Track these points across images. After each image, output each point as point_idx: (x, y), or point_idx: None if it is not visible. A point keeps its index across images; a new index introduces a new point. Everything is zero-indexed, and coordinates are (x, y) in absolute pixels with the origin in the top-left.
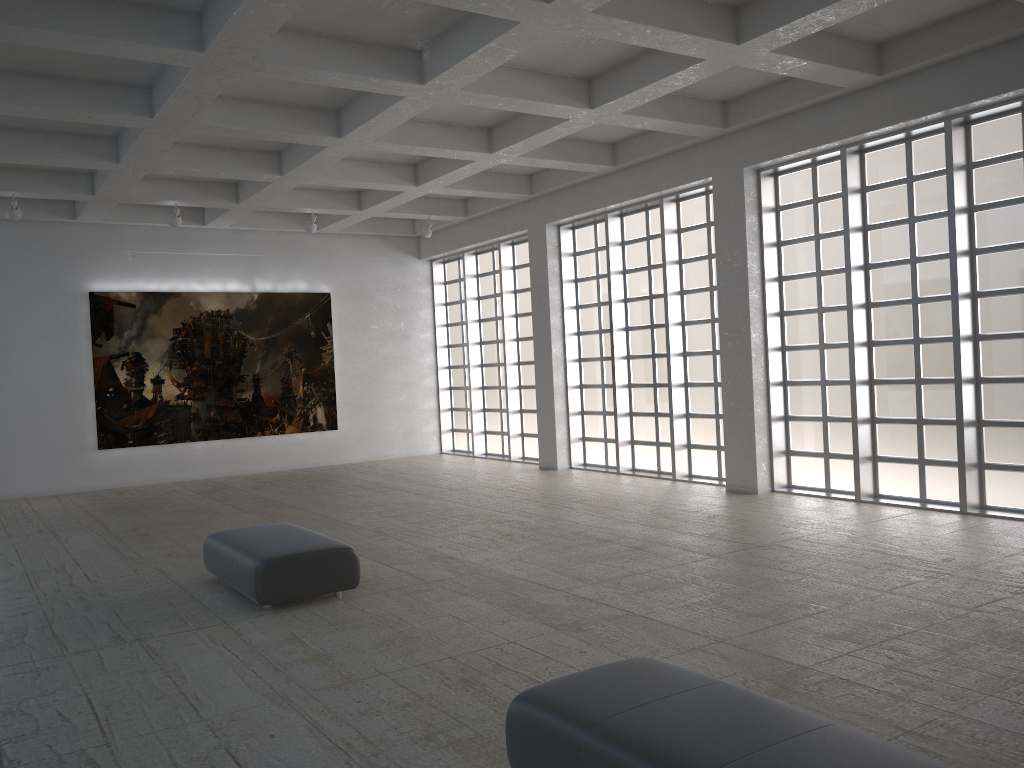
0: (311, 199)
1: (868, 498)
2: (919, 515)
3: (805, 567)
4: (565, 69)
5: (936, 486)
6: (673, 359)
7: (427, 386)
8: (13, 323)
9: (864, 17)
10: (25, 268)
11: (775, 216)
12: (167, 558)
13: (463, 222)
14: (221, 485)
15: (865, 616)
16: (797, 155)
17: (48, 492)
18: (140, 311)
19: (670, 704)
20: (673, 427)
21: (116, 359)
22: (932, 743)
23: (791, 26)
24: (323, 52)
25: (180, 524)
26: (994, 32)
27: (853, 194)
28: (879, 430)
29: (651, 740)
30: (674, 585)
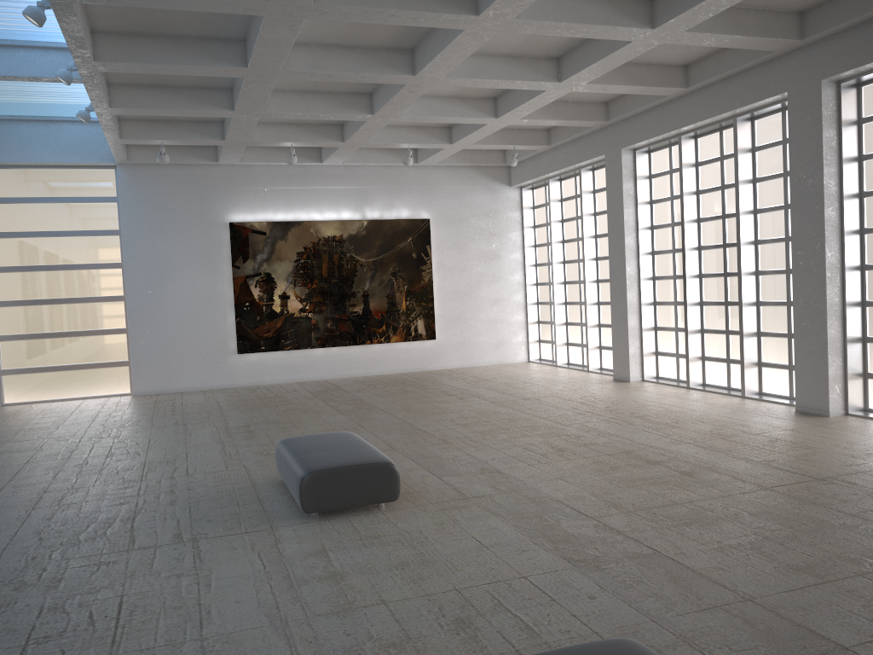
0: (407, 135)
1: None
2: None
3: (867, 509)
4: None
5: None
6: (744, 278)
7: (516, 301)
8: (171, 249)
9: None
10: (180, 204)
11: (857, 129)
12: (257, 456)
13: (547, 151)
14: (333, 386)
15: None
16: None
17: (199, 388)
18: (270, 238)
19: None
20: (743, 345)
21: (251, 278)
22: None
23: None
24: None
25: (283, 423)
26: None
27: None
28: None
29: None
30: (713, 521)
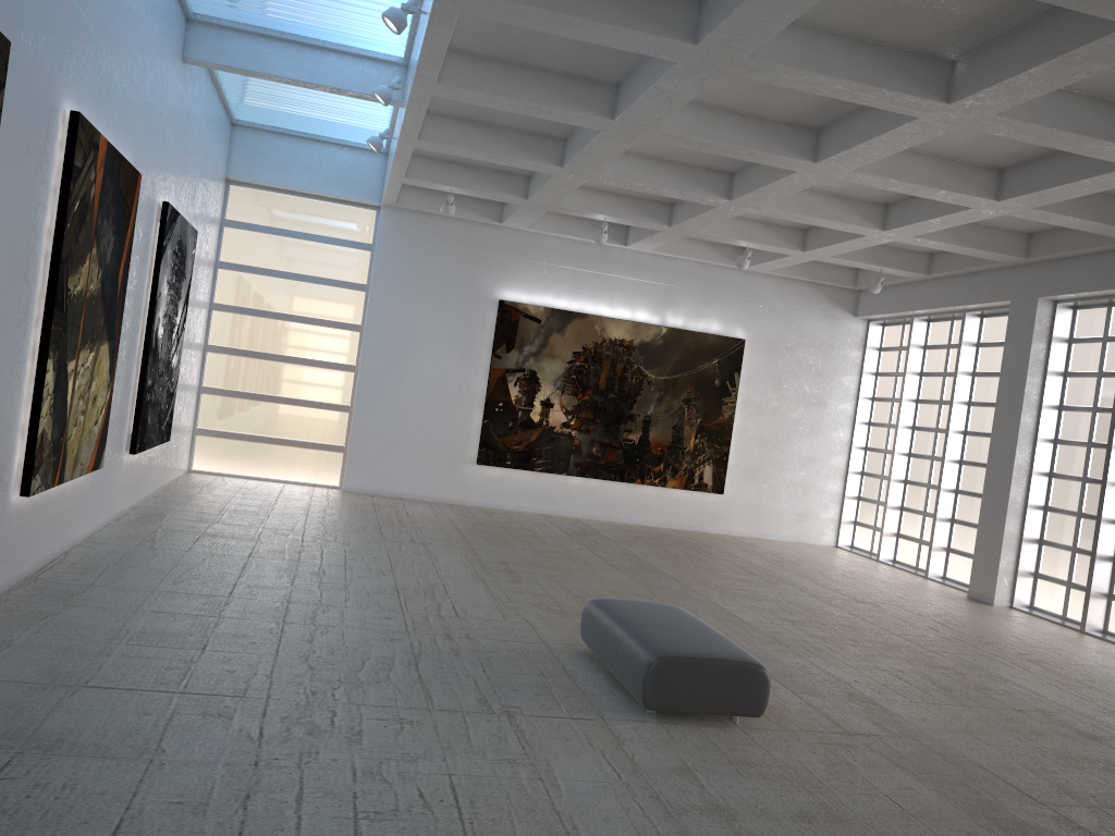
0: (750, 231)
1: None
2: None
3: None
4: None
5: None
6: None
7: (834, 465)
8: (423, 320)
9: None
10: (445, 266)
11: None
12: (536, 609)
13: (921, 281)
14: (590, 529)
15: None
16: None
17: (422, 497)
18: (544, 327)
19: None
20: None
21: (511, 374)
22: None
23: None
24: (833, 54)
25: (549, 568)
26: None
27: None
28: None
29: None
30: None
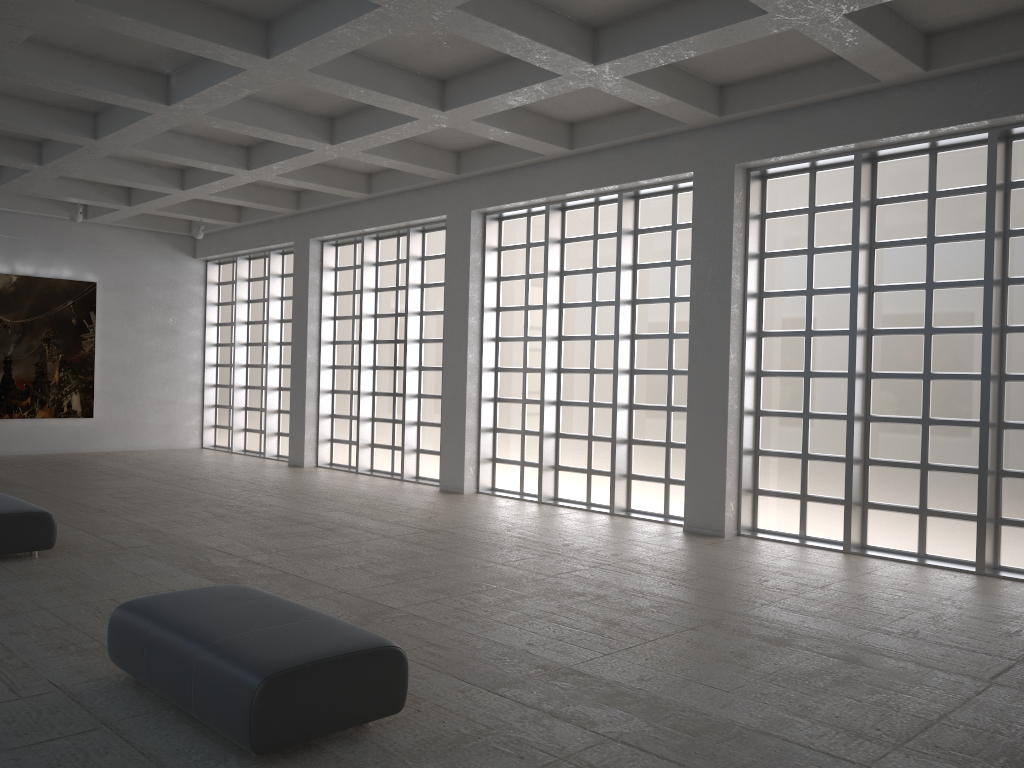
0: (78, 190)
1: (548, 500)
2: (577, 514)
3: (454, 546)
4: (308, 108)
5: (598, 492)
6: (409, 372)
7: (192, 382)
8: None
9: (552, 102)
10: None
11: (497, 255)
12: None
13: (237, 228)
14: None
15: (469, 578)
16: (513, 205)
17: None
18: None
19: (226, 606)
20: (404, 433)
21: None
22: (443, 650)
23: (481, 103)
24: (70, 66)
25: None
26: (648, 129)
27: (553, 244)
28: (562, 444)
29: (194, 624)
30: (338, 555)
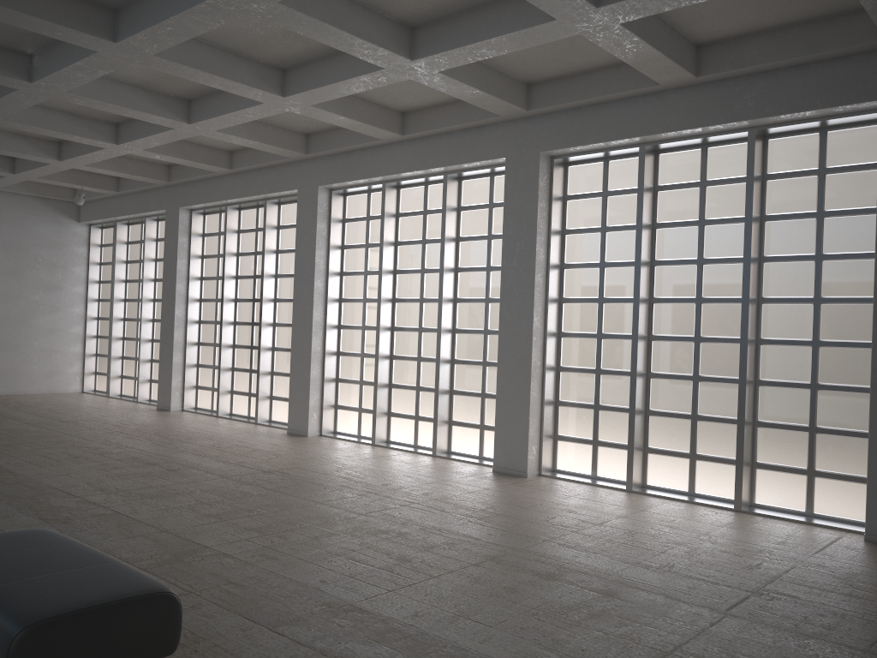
0: None
1: (381, 443)
2: (403, 456)
3: (283, 486)
4: (166, 90)
5: (424, 436)
6: (264, 327)
7: (75, 333)
8: None
9: (384, 93)
10: None
11: (342, 226)
12: None
13: (117, 196)
14: None
15: (287, 517)
16: (354, 183)
17: None
18: None
19: (16, 553)
20: (259, 381)
21: None
22: (239, 588)
23: (317, 91)
24: None
25: None
26: (467, 119)
27: (389, 217)
28: (394, 393)
29: None
30: (172, 495)
